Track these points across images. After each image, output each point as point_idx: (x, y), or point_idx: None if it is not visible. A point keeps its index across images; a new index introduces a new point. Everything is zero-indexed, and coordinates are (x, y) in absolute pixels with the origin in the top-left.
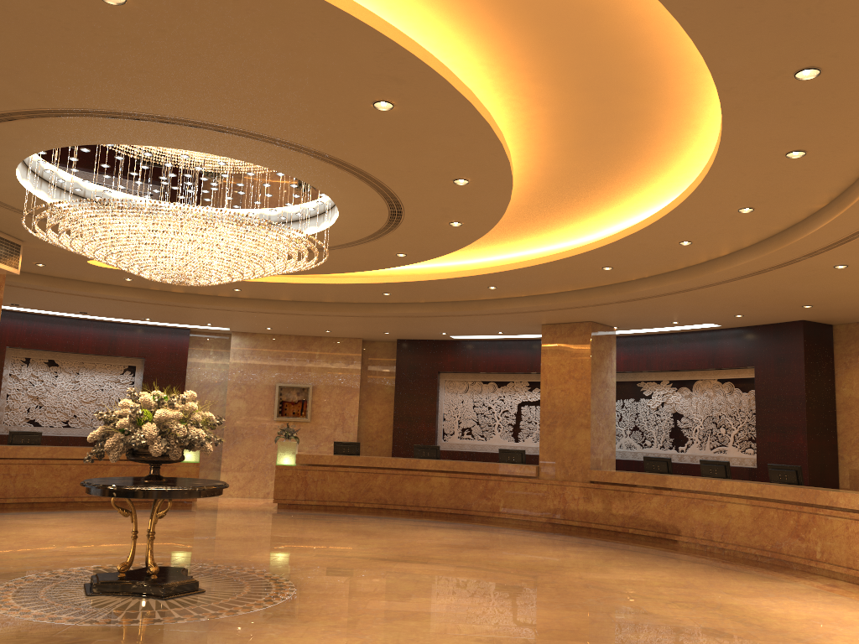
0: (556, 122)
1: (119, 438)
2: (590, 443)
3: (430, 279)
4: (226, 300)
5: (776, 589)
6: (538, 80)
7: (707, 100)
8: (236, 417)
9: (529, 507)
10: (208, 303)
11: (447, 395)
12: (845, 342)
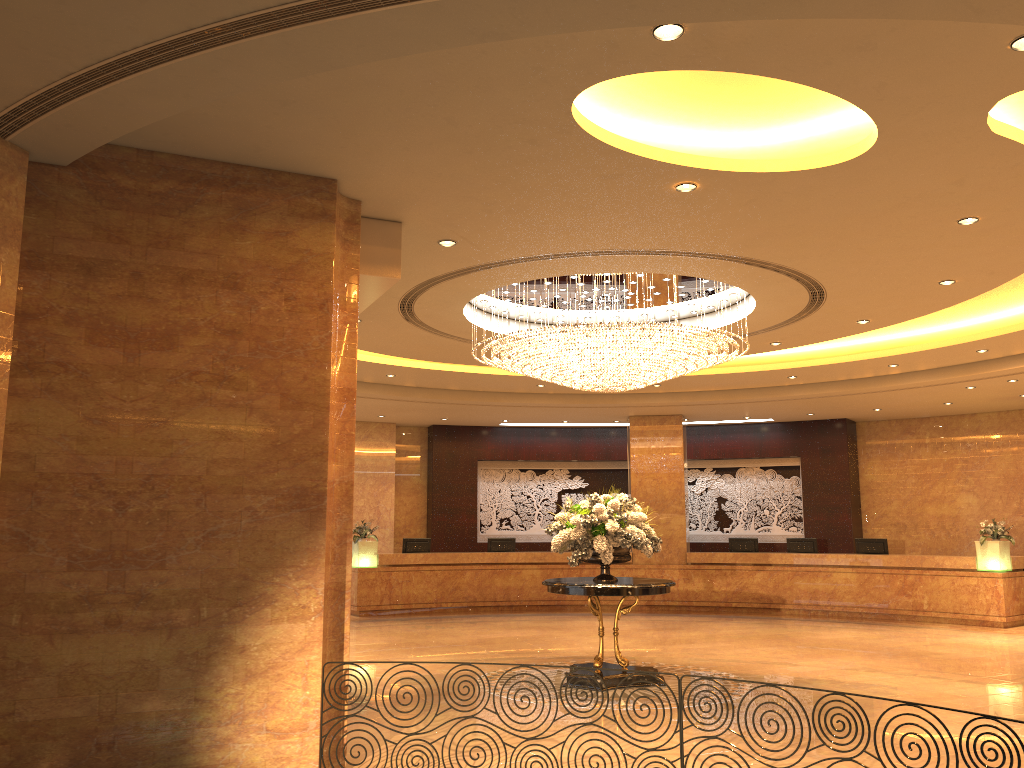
0: None
1: (604, 540)
2: (685, 527)
3: None
4: None
5: (940, 632)
6: None
7: None
8: None
9: None
10: None
11: (483, 484)
12: (867, 436)
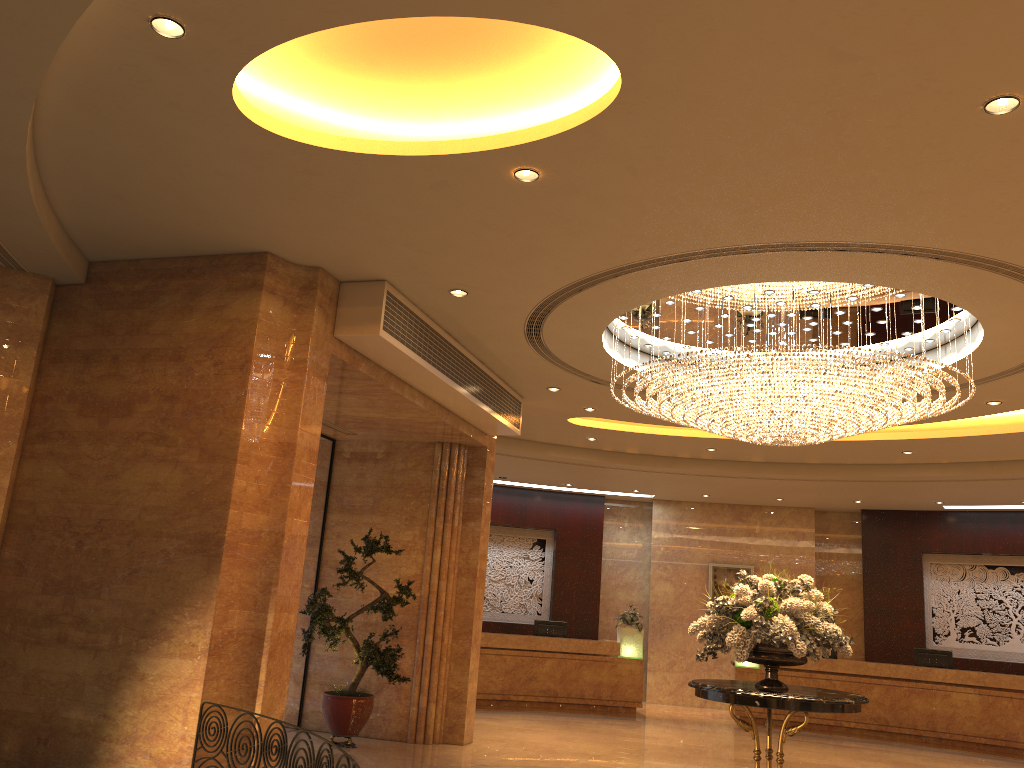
0: None
1: (741, 631)
2: None
3: (994, 433)
4: (687, 462)
5: None
6: None
7: None
8: (662, 603)
9: None
10: (666, 465)
11: (935, 583)
12: None
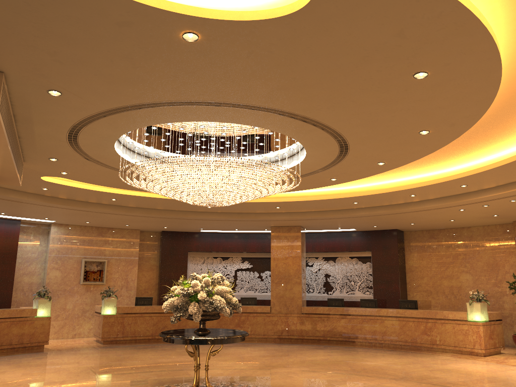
0: None
1: (196, 305)
2: (301, 292)
3: (253, 201)
4: (94, 205)
5: (443, 360)
6: None
7: (503, 143)
8: (53, 282)
9: (266, 330)
10: (82, 206)
11: (191, 265)
12: (410, 239)
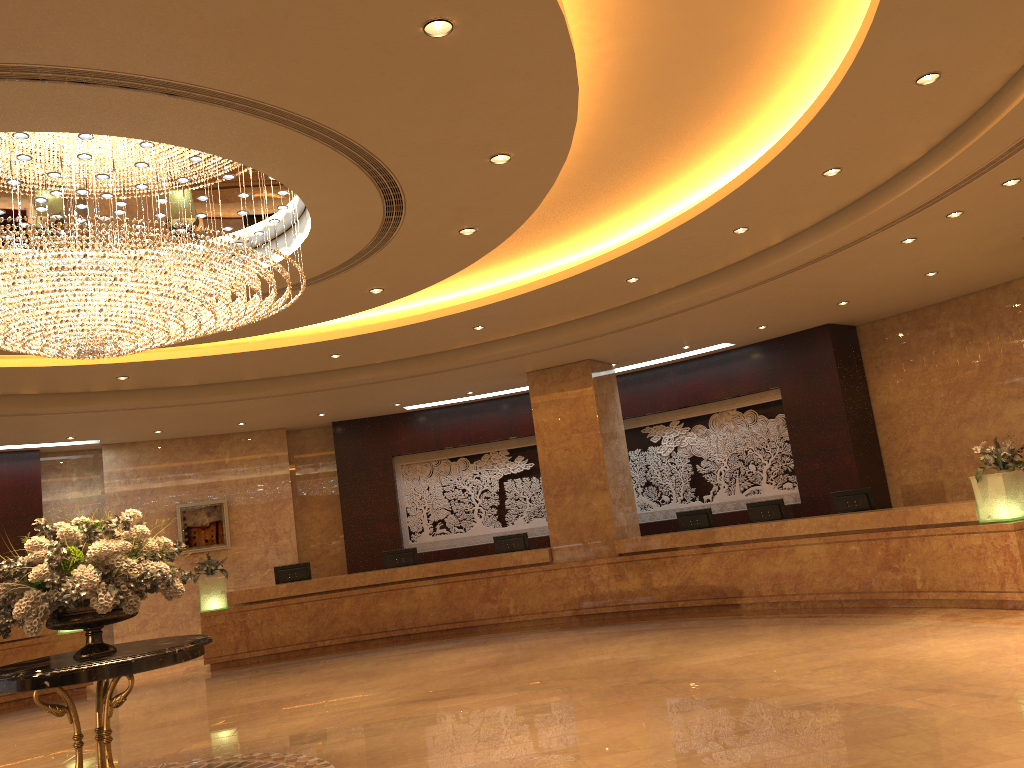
0: (629, 63)
1: (35, 597)
2: (611, 507)
3: (402, 325)
4: (104, 396)
5: (902, 632)
6: None
7: (826, 14)
8: None
9: (548, 601)
10: (78, 403)
11: (407, 483)
12: (873, 343)
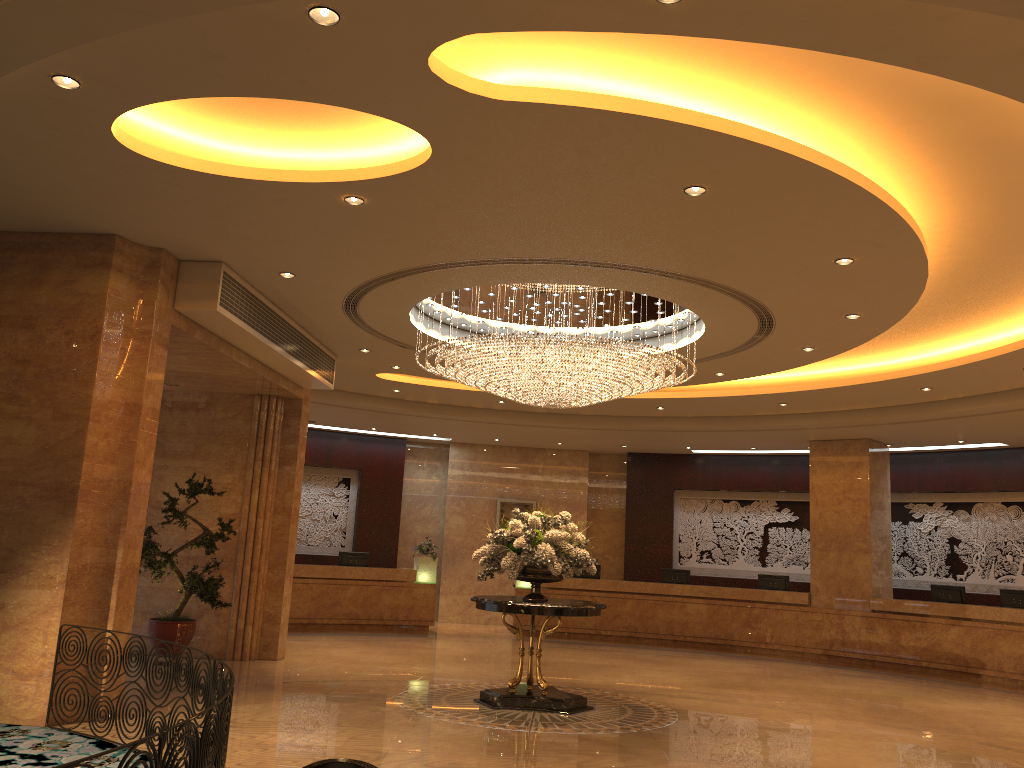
0: (961, 266)
1: (513, 557)
2: (870, 569)
3: (723, 395)
4: (480, 412)
5: None
6: (972, 235)
7: None
8: (455, 535)
9: (801, 638)
10: (462, 414)
11: (683, 514)
12: None
